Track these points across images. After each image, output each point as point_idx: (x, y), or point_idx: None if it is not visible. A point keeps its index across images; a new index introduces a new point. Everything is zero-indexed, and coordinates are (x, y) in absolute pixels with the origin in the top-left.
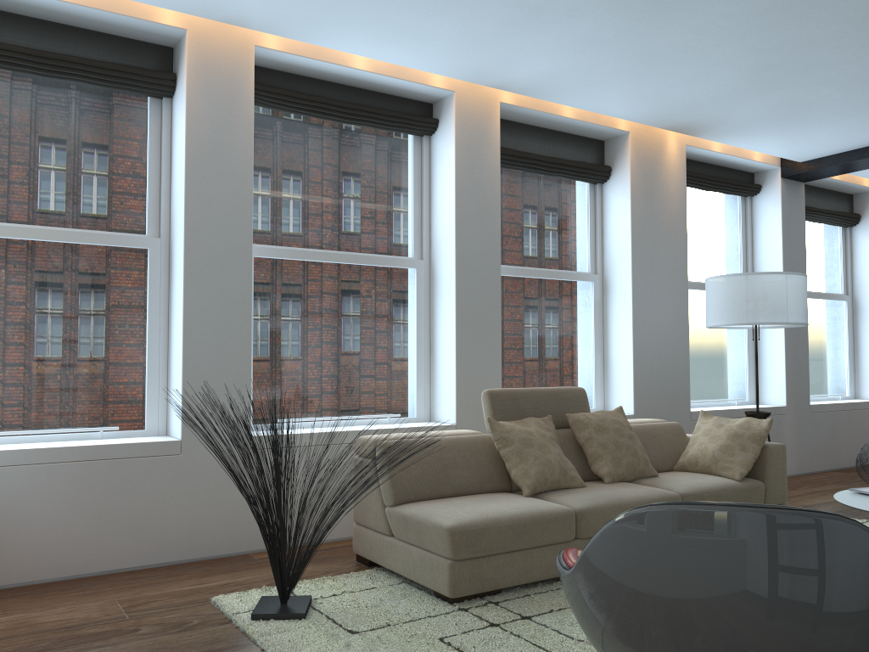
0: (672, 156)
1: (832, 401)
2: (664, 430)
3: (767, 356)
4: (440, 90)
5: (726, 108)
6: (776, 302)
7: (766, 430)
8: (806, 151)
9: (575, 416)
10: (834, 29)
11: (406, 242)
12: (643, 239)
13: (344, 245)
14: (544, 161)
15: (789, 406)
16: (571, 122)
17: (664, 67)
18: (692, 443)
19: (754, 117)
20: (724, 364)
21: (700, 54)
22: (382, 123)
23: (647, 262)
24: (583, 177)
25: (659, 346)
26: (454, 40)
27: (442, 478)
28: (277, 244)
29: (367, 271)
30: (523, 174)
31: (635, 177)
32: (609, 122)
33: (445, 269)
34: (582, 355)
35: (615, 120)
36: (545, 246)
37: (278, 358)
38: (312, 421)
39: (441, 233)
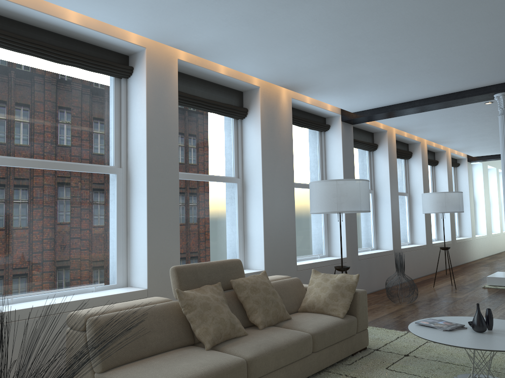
0: (284, 104)
1: (368, 252)
2: (291, 284)
3: (335, 227)
4: (135, 46)
5: (321, 75)
6: (354, 198)
7: (356, 282)
8: (357, 106)
9: (237, 281)
10: (396, 28)
11: (109, 154)
12: (268, 156)
13: (59, 156)
14: (206, 102)
15: (348, 257)
16: (224, 77)
17: (290, 43)
18: (309, 292)
19: (335, 83)
20: (312, 233)
21: (314, 37)
22: (90, 66)
23: (271, 171)
24: (230, 114)
25: (279, 225)
26: (149, 6)
27: (142, 342)
28: (1, 154)
29: (77, 176)
30: (191, 110)
31: (263, 116)
32: (248, 79)
33: (139, 175)
34: (231, 232)
35: (251, 79)
36: (206, 159)
37: (0, 247)
38: (31, 295)
39: (136, 148)
